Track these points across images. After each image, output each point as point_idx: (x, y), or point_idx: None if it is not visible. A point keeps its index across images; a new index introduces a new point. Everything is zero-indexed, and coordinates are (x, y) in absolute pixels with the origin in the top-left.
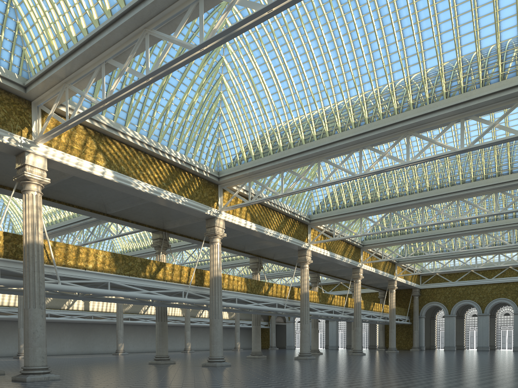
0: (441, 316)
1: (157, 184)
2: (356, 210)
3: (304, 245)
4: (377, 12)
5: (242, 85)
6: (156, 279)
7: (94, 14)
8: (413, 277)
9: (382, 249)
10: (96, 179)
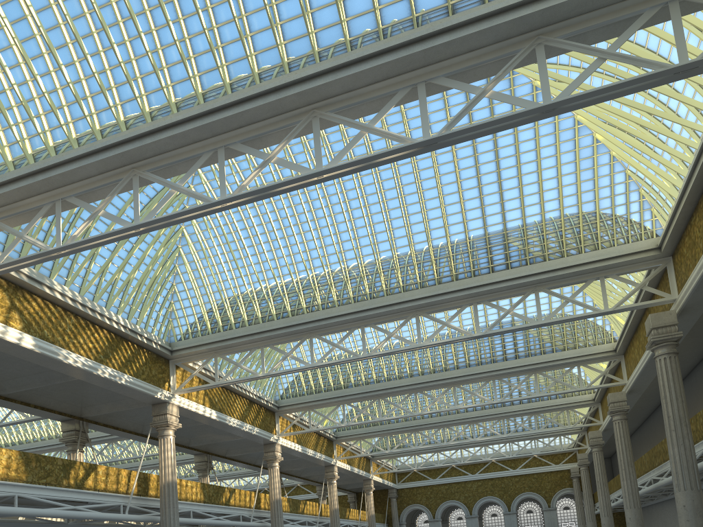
0: (422, 520)
1: (92, 357)
2: (337, 395)
3: (273, 438)
4: (380, 185)
5: (209, 241)
6: (84, 489)
7: (49, 140)
8: (389, 475)
9: (360, 441)
10: (6, 347)
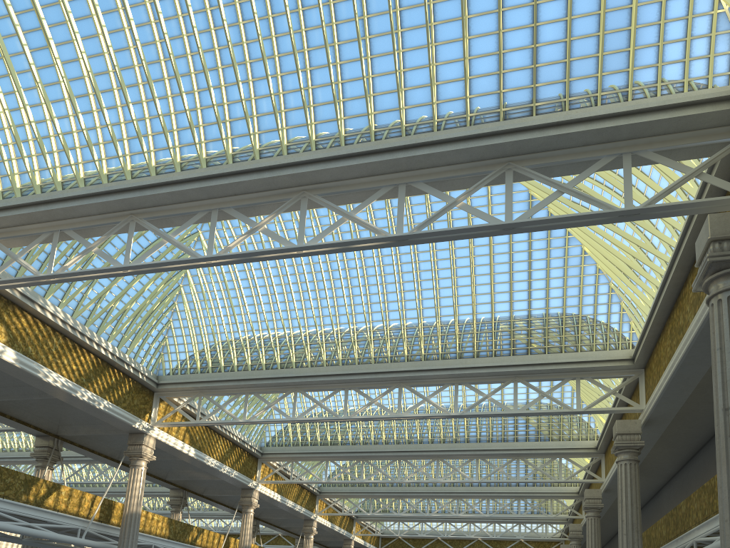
0: None
1: (74, 378)
2: (322, 451)
3: (251, 484)
4: (379, 259)
5: (210, 285)
6: (43, 507)
7: (58, 175)
8: (372, 538)
9: (343, 500)
10: None
